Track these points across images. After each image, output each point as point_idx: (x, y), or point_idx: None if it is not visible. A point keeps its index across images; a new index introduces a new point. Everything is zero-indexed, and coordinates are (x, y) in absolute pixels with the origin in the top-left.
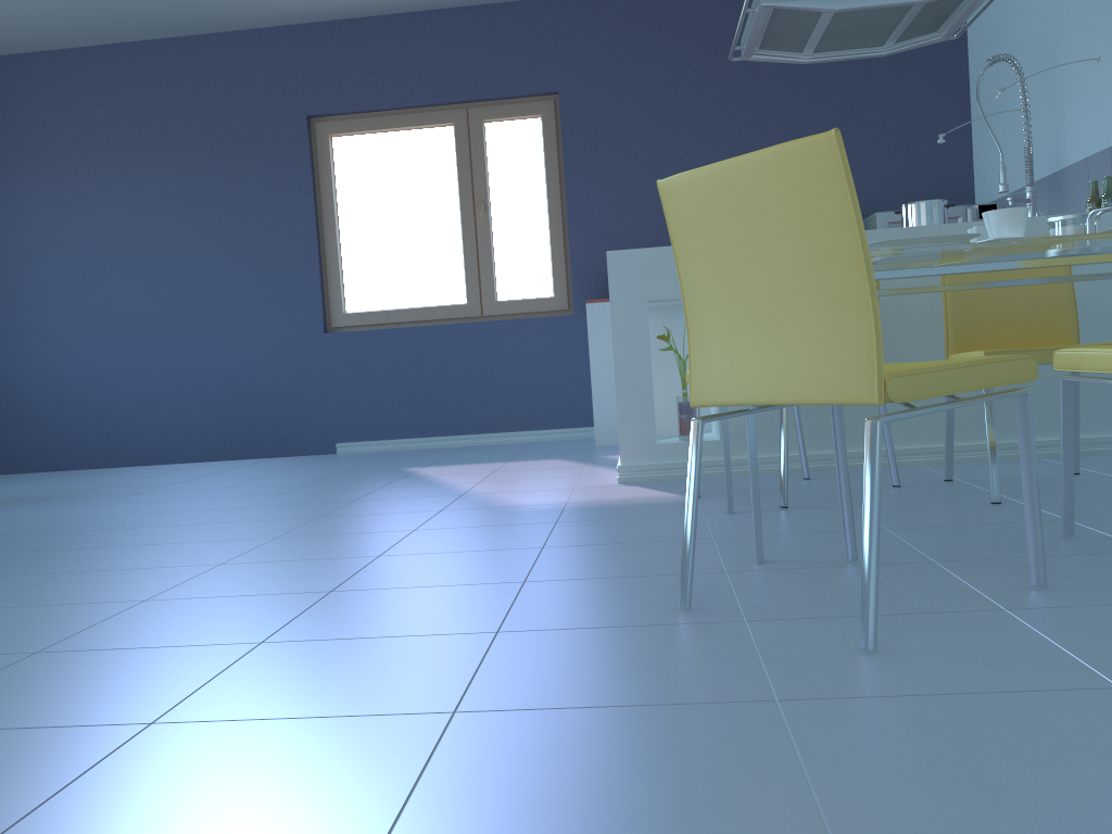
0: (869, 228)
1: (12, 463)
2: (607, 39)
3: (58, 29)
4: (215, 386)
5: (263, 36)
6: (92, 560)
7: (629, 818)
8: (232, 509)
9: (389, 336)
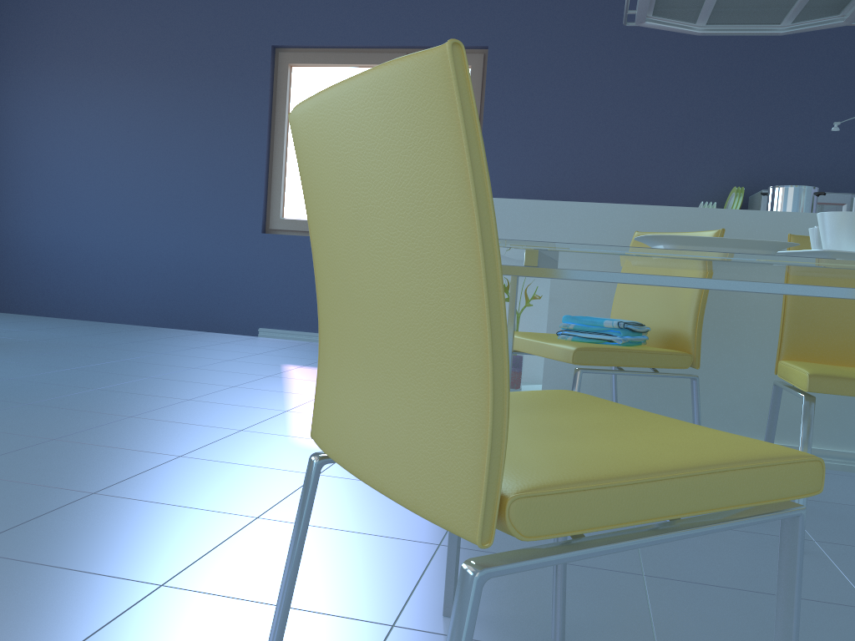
0: (754, 204)
1: (8, 304)
2: (538, 3)
3: None
4: (169, 265)
5: None
6: None
7: None
8: (82, 390)
9: None
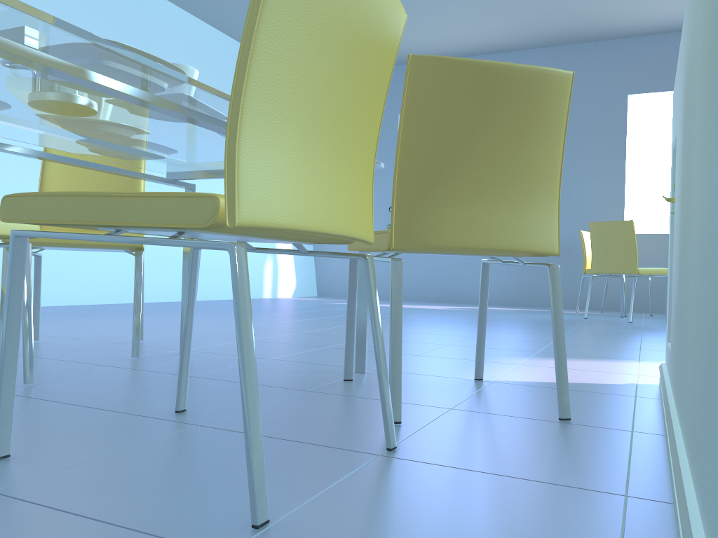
0: None
1: None
2: None
3: None
4: None
5: None
6: (453, 328)
7: None
8: (630, 340)
9: None
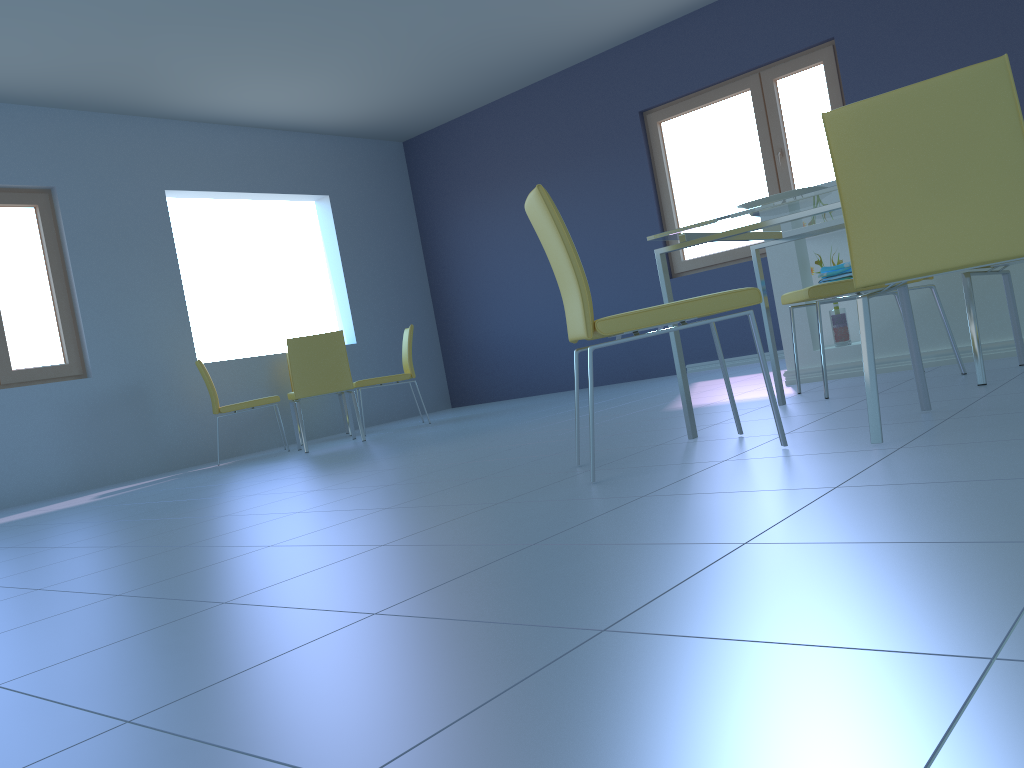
0: None
1: (487, 395)
2: None
3: (474, 95)
4: None
5: (603, 59)
6: (413, 451)
7: (353, 537)
8: (533, 419)
9: (716, 274)
